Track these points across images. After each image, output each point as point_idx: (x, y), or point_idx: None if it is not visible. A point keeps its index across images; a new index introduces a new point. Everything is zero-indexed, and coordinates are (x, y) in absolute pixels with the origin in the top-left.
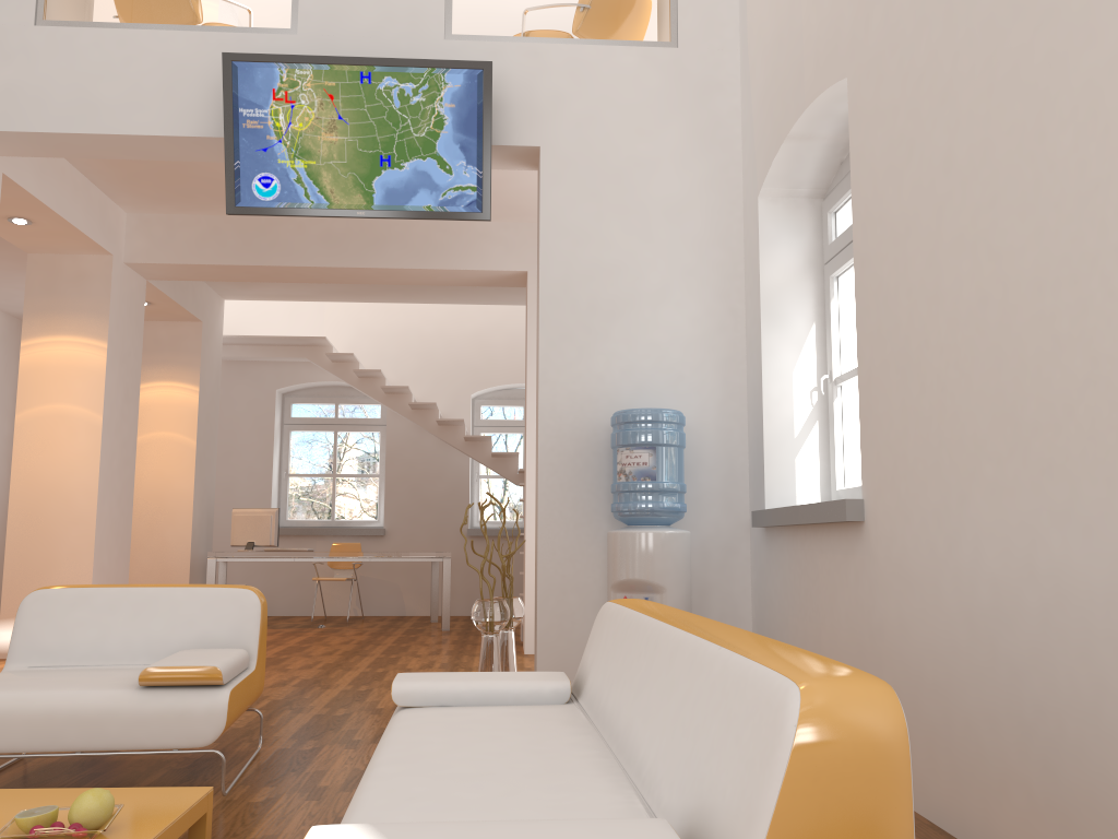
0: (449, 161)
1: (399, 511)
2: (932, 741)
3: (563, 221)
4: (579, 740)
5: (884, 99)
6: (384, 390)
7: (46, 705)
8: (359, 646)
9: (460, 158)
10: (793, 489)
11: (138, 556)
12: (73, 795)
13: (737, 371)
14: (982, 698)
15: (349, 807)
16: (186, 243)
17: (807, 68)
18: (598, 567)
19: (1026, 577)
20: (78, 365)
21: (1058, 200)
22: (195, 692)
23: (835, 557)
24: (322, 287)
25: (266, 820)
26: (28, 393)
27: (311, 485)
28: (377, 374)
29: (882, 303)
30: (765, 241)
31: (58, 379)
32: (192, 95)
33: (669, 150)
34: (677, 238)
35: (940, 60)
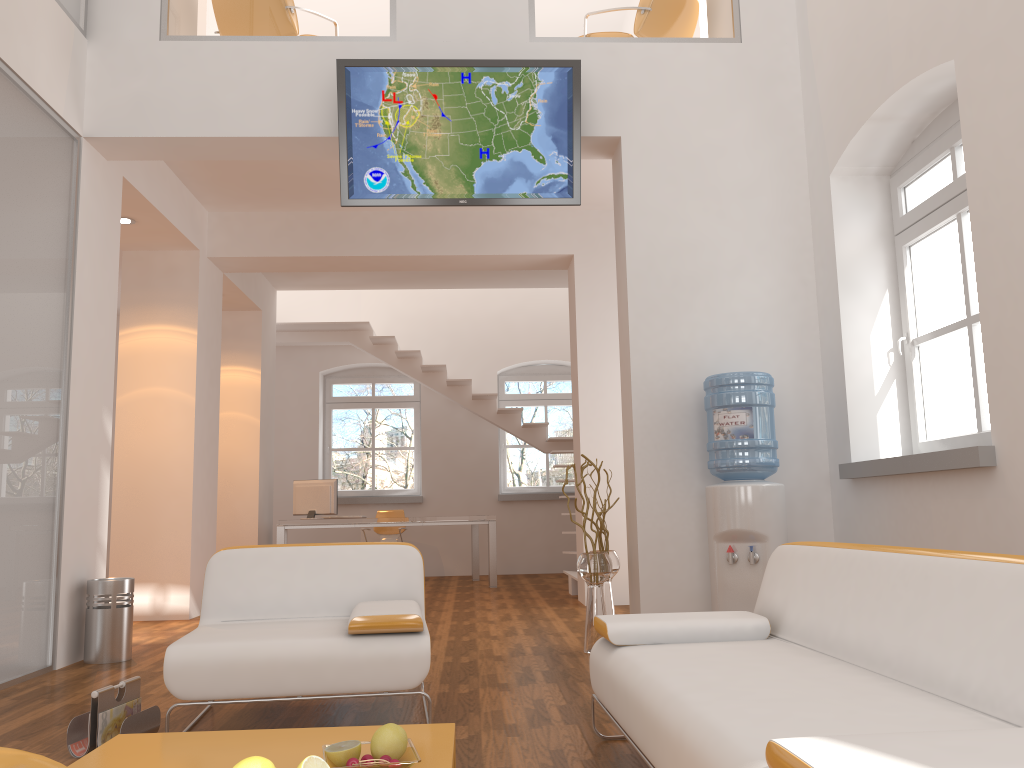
0: (542, 151)
1: (435, 480)
2: None
3: (645, 203)
4: (836, 668)
5: (1009, 76)
6: (423, 369)
7: (268, 653)
8: (427, 602)
9: (552, 149)
10: (876, 443)
11: None
12: (335, 733)
13: (811, 337)
14: None
15: (697, 730)
16: (262, 237)
17: (896, 54)
18: (693, 520)
19: None
20: (171, 351)
21: None
22: (399, 638)
23: (955, 502)
24: (368, 276)
25: (488, 755)
26: (127, 378)
27: (345, 459)
28: (415, 354)
29: (1014, 263)
30: (838, 216)
31: (154, 364)
32: (304, 99)
33: (739, 136)
34: (750, 216)
35: None
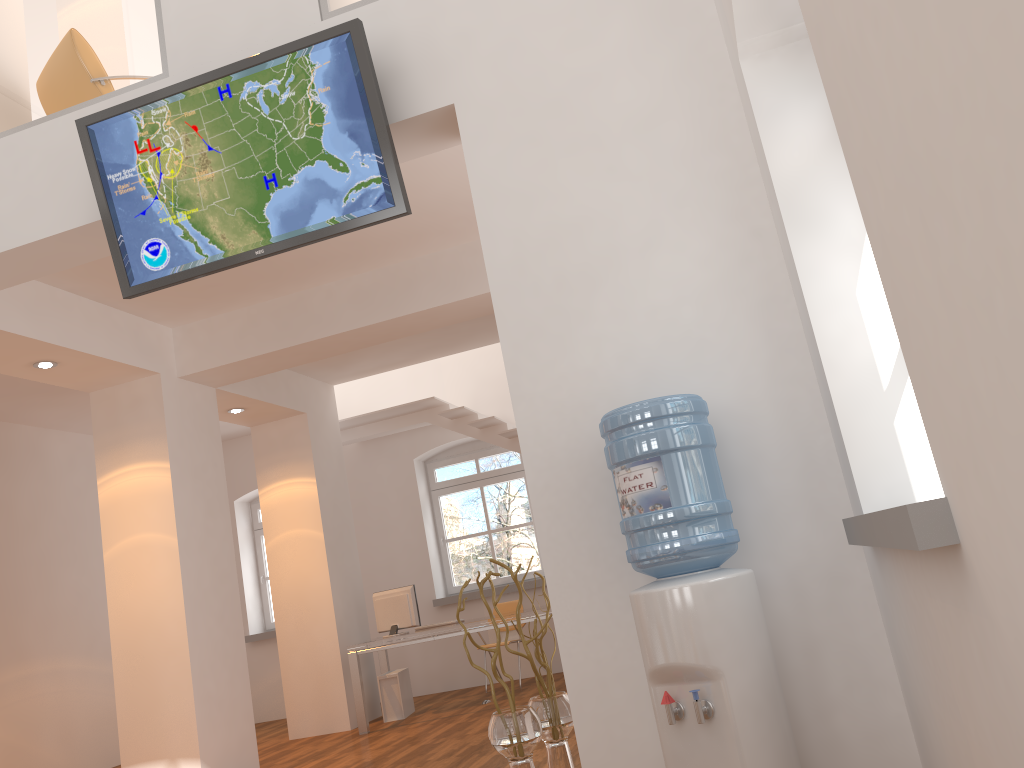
0: (341, 156)
1: None
2: None
3: (501, 184)
4: None
5: None
6: (505, 436)
7: None
8: None
9: (352, 149)
10: (902, 471)
11: (292, 660)
12: None
13: (784, 314)
14: None
15: None
16: (228, 341)
17: None
18: None
19: None
20: (147, 491)
21: None
22: None
23: (947, 609)
24: (410, 348)
25: None
26: (111, 530)
27: (485, 542)
28: (493, 421)
29: (856, 85)
30: (766, 117)
31: (133, 510)
32: (79, 180)
33: (618, 49)
34: (654, 159)
35: None
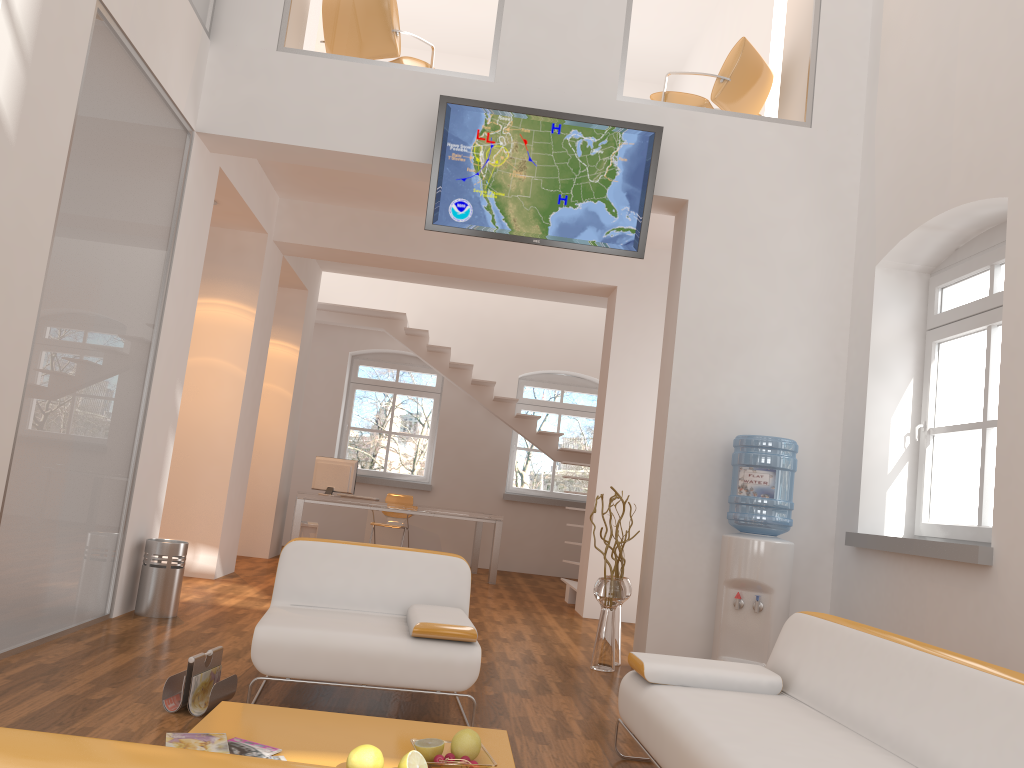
0: (615, 205)
1: (445, 471)
2: None
3: (702, 265)
4: (843, 734)
5: None
6: (450, 365)
7: (342, 644)
8: None
9: (625, 204)
10: (882, 517)
11: None
12: (408, 726)
13: (835, 409)
14: None
15: None
16: (327, 229)
17: (955, 175)
18: (705, 562)
19: None
20: (229, 326)
21: None
22: (455, 646)
23: (950, 588)
24: (413, 272)
25: (525, 759)
26: None
27: (358, 436)
28: (445, 350)
29: None
30: (878, 305)
31: (211, 336)
32: (402, 124)
33: (796, 214)
34: (796, 290)
35: None
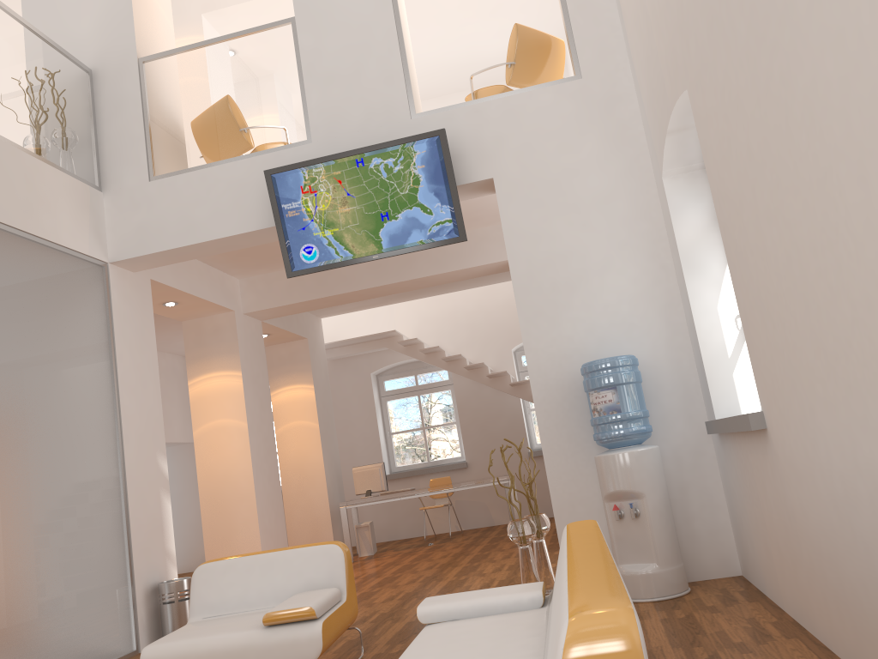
0: (428, 205)
1: (474, 447)
2: (837, 602)
3: (520, 228)
4: (528, 641)
5: (708, 106)
6: (445, 360)
7: (208, 646)
8: (453, 558)
9: (436, 202)
10: (735, 399)
11: (294, 512)
12: None
13: (676, 313)
14: (855, 568)
15: None
16: (280, 291)
17: (666, 81)
18: (596, 483)
19: (856, 472)
20: (225, 391)
21: (809, 184)
22: (300, 625)
23: (758, 456)
24: (384, 296)
25: None
26: (198, 416)
27: (412, 436)
28: (437, 349)
29: (740, 260)
30: (675, 210)
31: (215, 403)
32: (252, 202)
33: (590, 156)
34: (609, 221)
35: (729, 78)
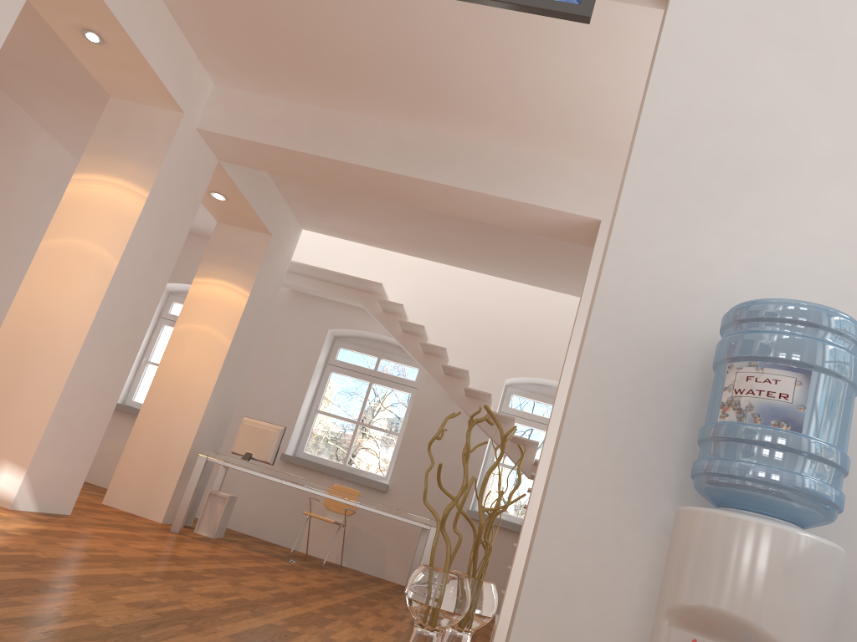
0: None
1: (406, 473)
2: None
3: (696, 43)
4: None
5: None
6: (423, 348)
7: None
8: (305, 592)
9: None
10: None
11: (143, 436)
12: None
13: None
14: None
15: None
16: (258, 121)
17: None
18: (640, 571)
19: None
20: (114, 207)
21: None
22: None
23: None
24: (389, 230)
25: None
26: (61, 224)
27: (341, 433)
28: (420, 330)
29: None
30: None
31: (92, 217)
32: None
33: None
34: None
35: None
